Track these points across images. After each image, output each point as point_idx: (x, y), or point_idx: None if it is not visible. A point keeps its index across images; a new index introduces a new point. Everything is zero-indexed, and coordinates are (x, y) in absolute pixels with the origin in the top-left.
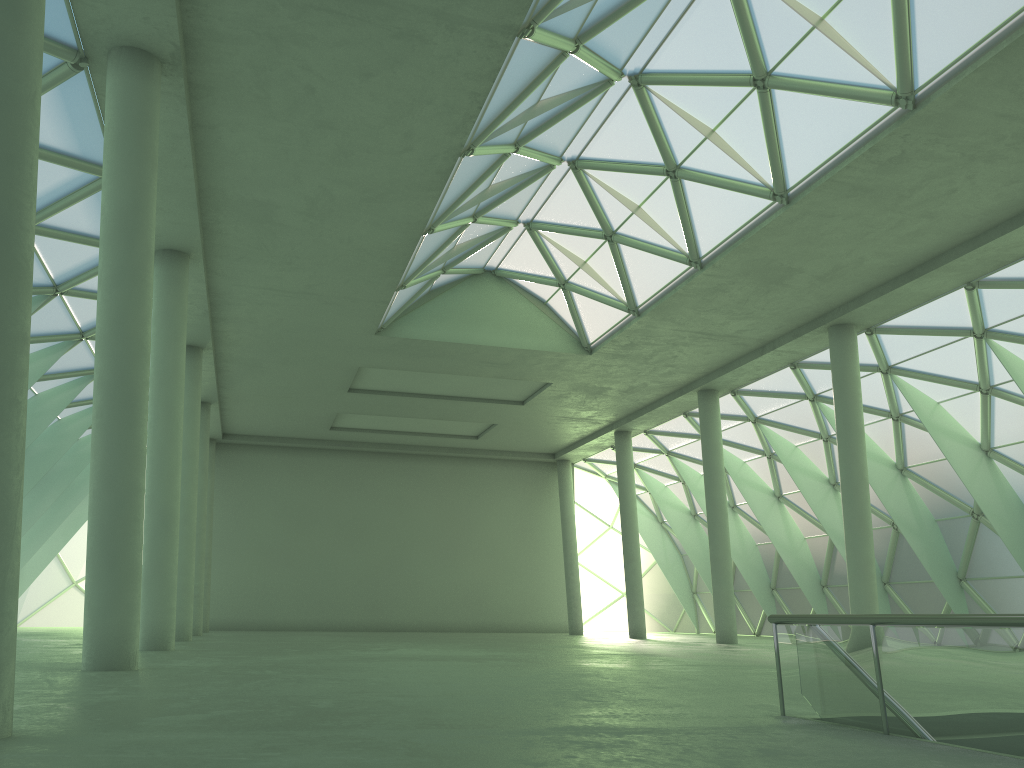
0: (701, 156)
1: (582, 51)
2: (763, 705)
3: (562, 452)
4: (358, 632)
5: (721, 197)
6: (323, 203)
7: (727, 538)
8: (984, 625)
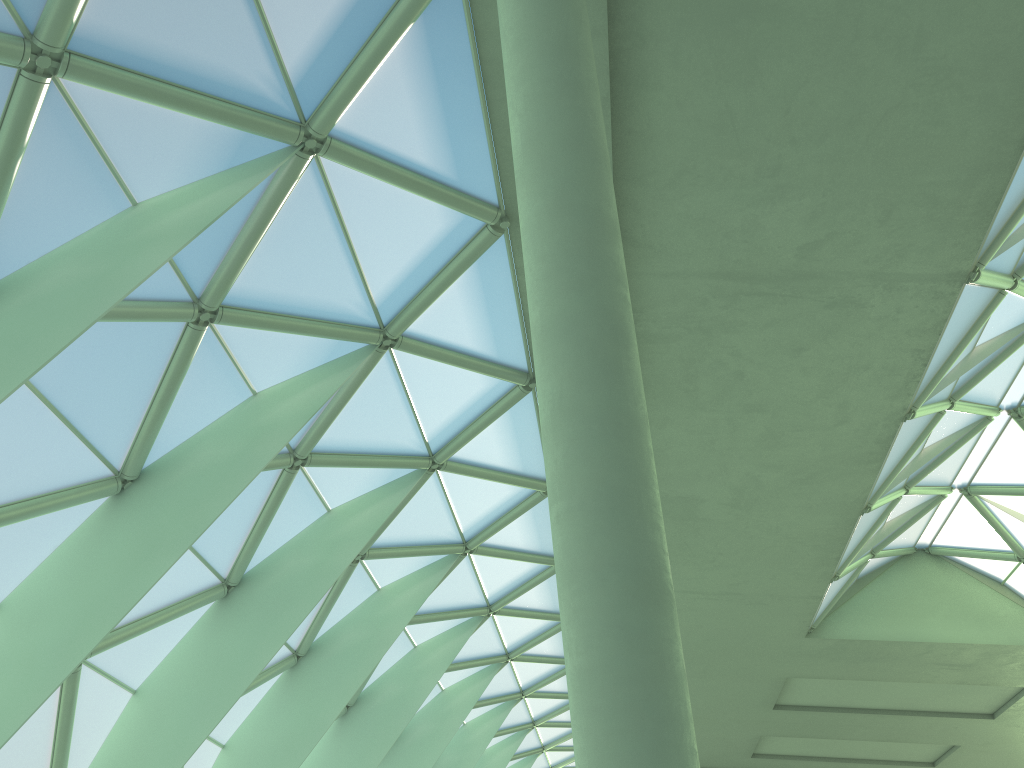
0: None
1: (1020, 285)
2: None
3: None
4: None
5: None
6: (749, 491)
7: None
8: None
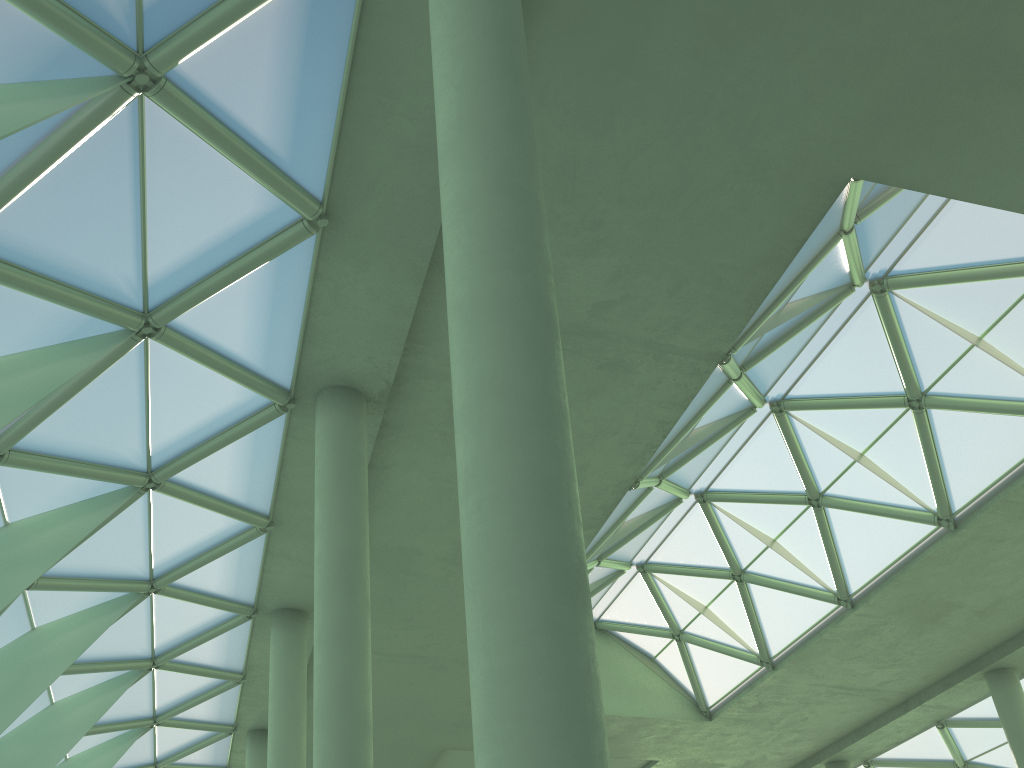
0: (848, 481)
1: (743, 378)
2: None
3: None
4: None
5: (874, 525)
6: None
7: None
8: None
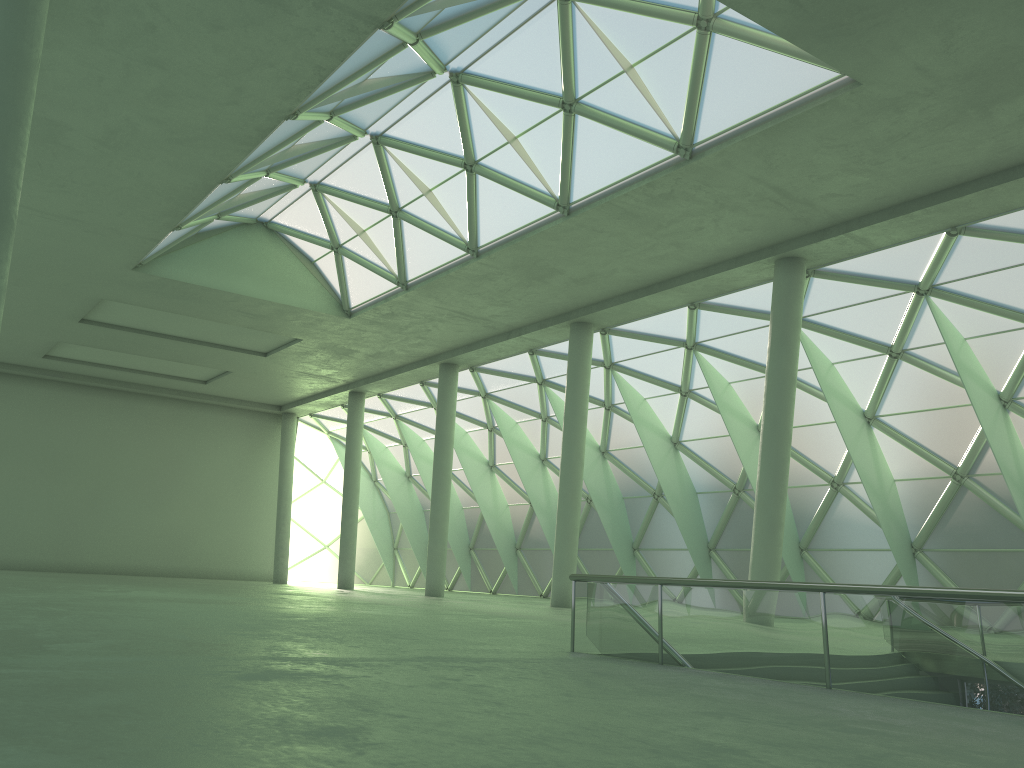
0: (500, 158)
1: (420, 45)
2: (547, 644)
3: (290, 405)
4: (45, 572)
5: (510, 197)
6: (123, 135)
7: (448, 501)
8: (749, 588)
